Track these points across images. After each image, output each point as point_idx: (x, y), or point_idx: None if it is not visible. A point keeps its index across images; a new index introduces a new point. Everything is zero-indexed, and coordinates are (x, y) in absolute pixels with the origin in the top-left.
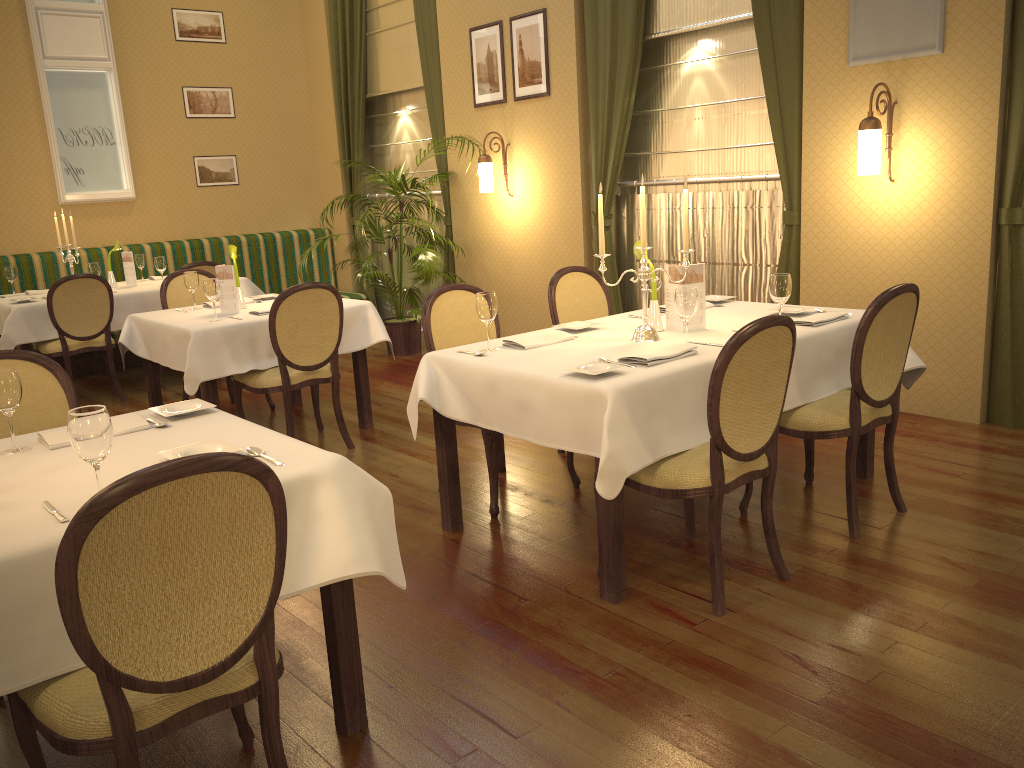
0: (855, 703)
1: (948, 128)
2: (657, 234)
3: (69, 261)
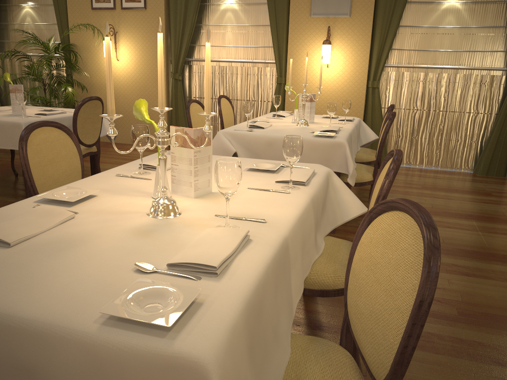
0: (448, 248)
1: (351, 47)
2: None
3: None
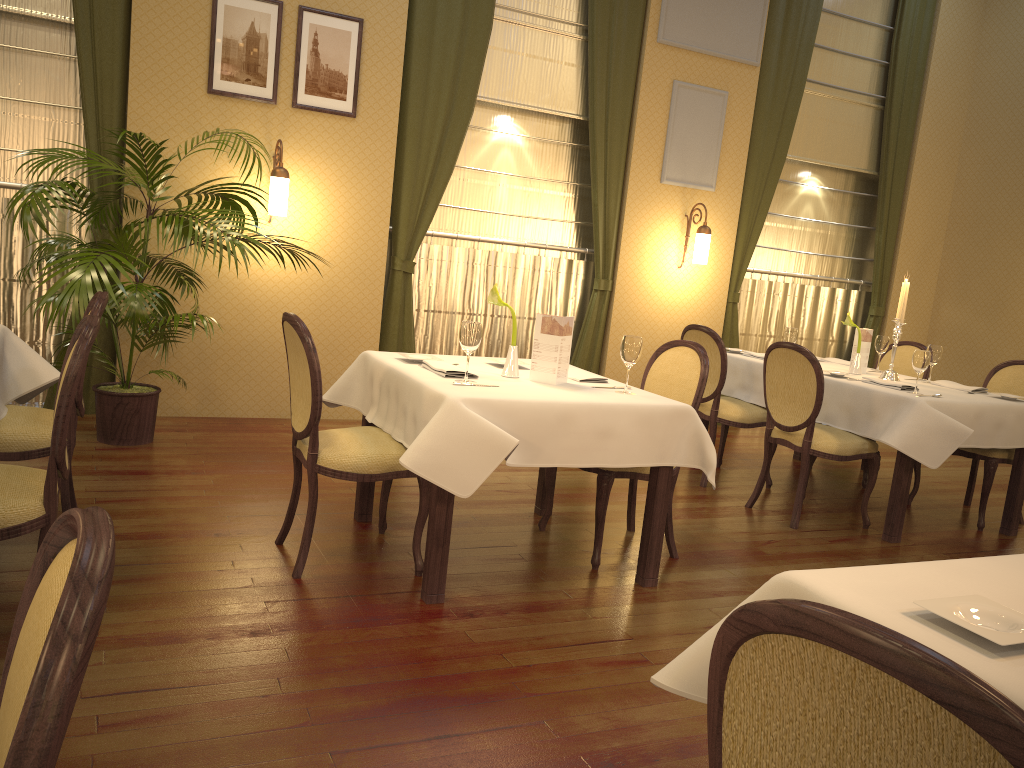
0: None
1: (711, 239)
2: (452, 286)
3: None
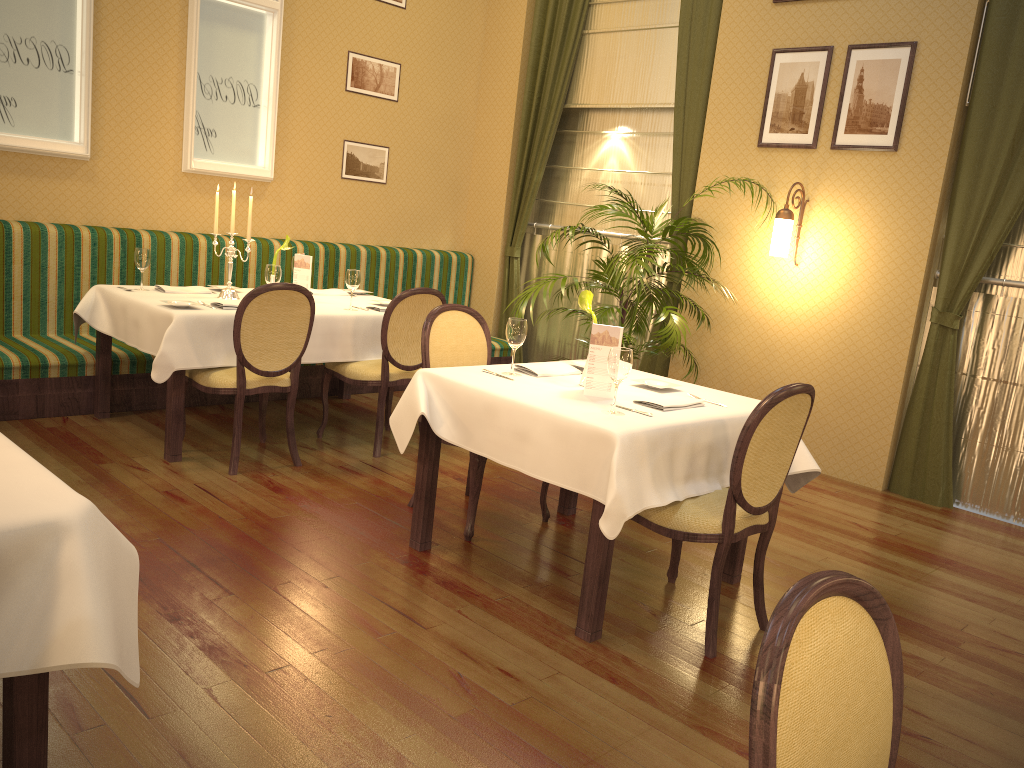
0: None
1: None
2: None
3: (229, 255)
